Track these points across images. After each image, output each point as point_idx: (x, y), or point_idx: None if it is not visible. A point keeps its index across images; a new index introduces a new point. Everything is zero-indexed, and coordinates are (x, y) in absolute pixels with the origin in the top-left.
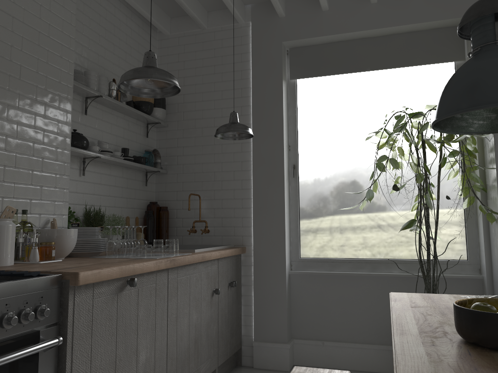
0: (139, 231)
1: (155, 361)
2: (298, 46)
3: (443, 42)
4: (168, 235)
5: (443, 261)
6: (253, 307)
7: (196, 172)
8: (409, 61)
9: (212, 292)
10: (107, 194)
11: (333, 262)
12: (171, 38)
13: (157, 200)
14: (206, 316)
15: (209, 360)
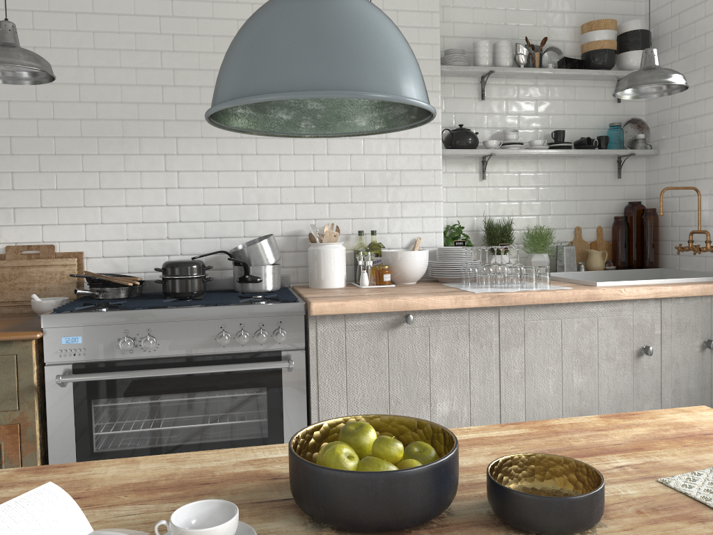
0: (604, 248)
1: (472, 419)
2: None
3: None
4: (655, 253)
5: None
6: None
7: (696, 148)
8: None
9: (639, 351)
10: (532, 199)
11: None
12: None
13: (647, 198)
14: (616, 384)
15: None
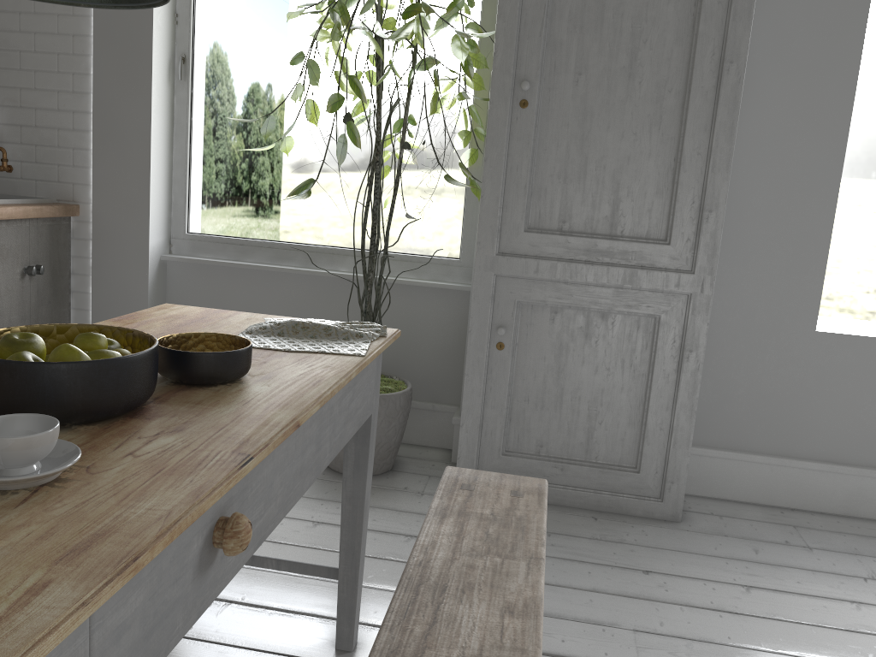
0: None
1: None
2: None
3: None
4: None
5: (421, 258)
6: (91, 313)
7: None
8: None
9: None
10: None
11: (243, 245)
12: None
13: None
14: None
15: None
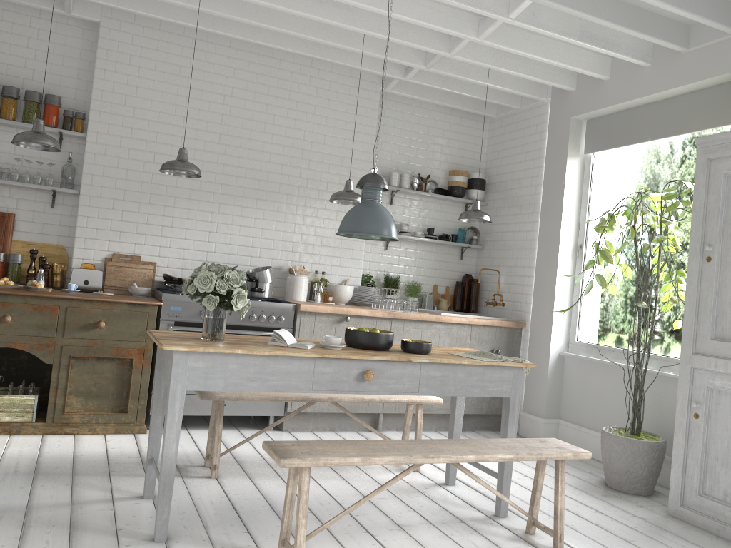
0: (449, 298)
1: None
2: (594, 118)
3: (723, 100)
4: (476, 305)
5: None
6: (525, 379)
7: (501, 249)
8: (687, 128)
9: None
10: (412, 265)
11: (600, 349)
12: (497, 120)
13: (475, 273)
14: None
15: (448, 402)
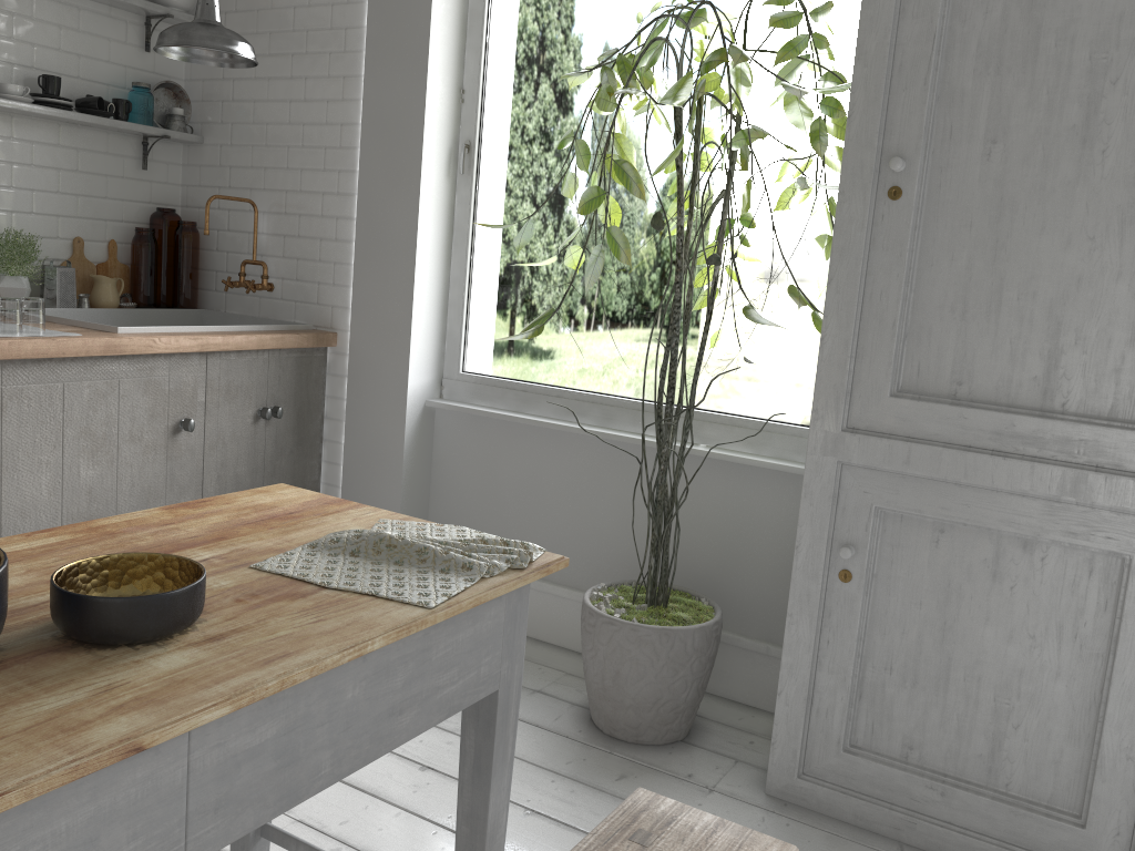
0: (119, 274)
1: None
2: None
3: None
4: (194, 287)
5: (761, 423)
6: (342, 468)
7: (255, 145)
8: None
9: (176, 426)
10: (2, 184)
11: (526, 392)
12: None
13: (185, 205)
14: (144, 475)
15: None
